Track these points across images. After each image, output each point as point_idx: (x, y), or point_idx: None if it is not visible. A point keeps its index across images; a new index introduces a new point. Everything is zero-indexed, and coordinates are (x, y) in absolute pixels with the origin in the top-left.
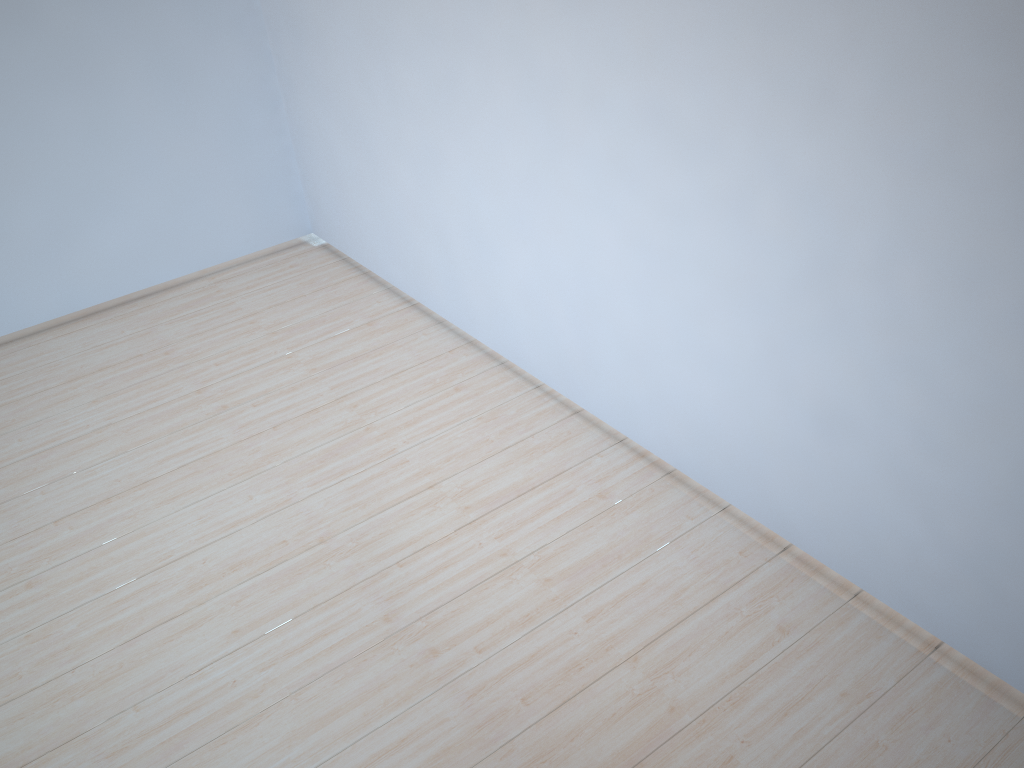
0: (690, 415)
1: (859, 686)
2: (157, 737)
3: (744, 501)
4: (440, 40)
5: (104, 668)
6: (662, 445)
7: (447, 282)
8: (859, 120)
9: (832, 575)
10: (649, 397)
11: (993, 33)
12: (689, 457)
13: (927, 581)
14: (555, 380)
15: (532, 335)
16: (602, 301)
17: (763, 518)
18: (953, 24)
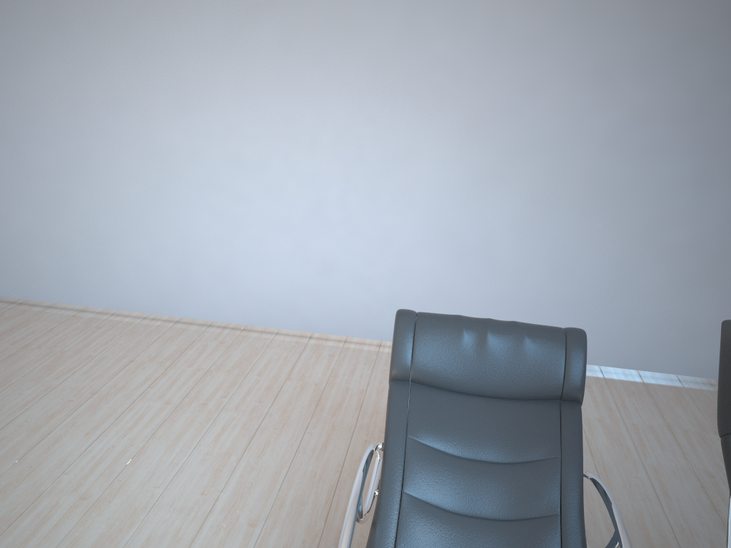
0: (255, 293)
1: (367, 360)
2: (94, 475)
3: (288, 323)
4: (75, 134)
5: (19, 471)
6: (238, 316)
7: (62, 277)
8: (328, 149)
9: (334, 337)
10: (230, 293)
11: (370, 119)
12: (255, 315)
13: (373, 318)
14: (160, 308)
15: (142, 287)
16: (198, 252)
17: (298, 327)
18: (357, 116)
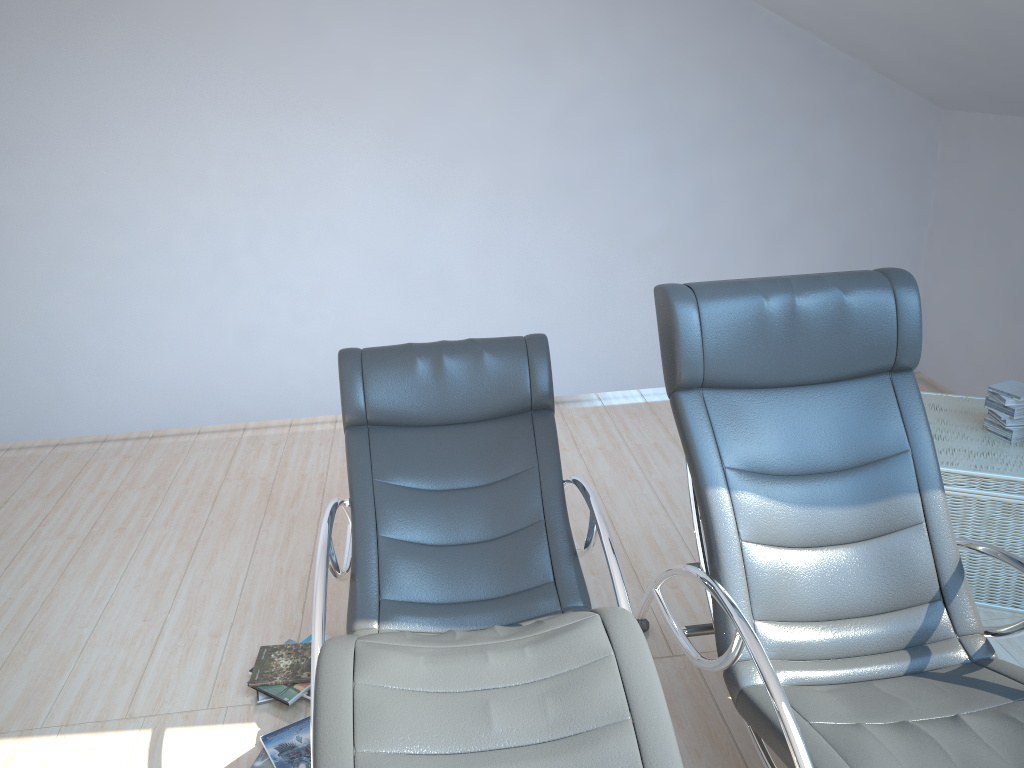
0: (160, 385)
1: (323, 440)
2: None
3: (211, 417)
4: None
5: None
6: (142, 420)
7: None
8: (221, 184)
9: (276, 423)
10: (124, 392)
11: (267, 138)
12: (165, 415)
13: (321, 388)
14: (29, 432)
15: None
16: (69, 346)
17: (226, 419)
18: (251, 137)
